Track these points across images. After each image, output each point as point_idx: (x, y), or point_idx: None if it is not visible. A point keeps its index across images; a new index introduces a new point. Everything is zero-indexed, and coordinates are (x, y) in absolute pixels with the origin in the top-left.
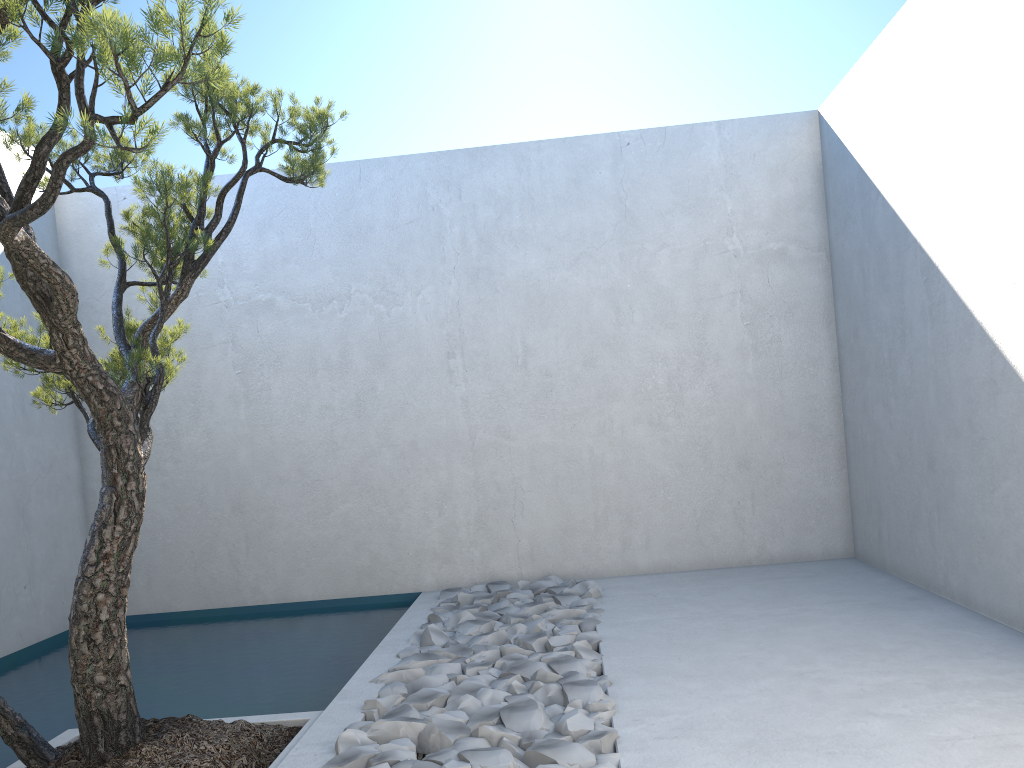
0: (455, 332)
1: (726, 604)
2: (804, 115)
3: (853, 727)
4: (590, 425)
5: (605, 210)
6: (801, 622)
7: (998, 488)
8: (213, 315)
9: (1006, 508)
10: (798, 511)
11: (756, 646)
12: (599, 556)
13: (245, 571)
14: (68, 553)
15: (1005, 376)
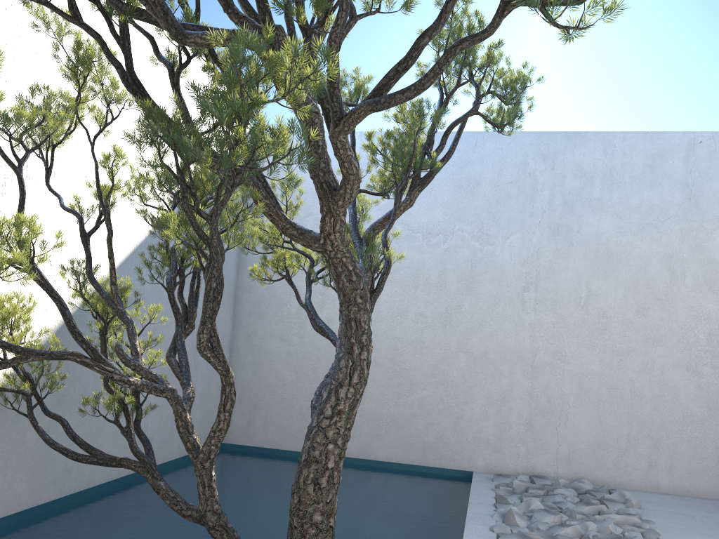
0: (532, 271)
1: None
2: None
3: None
4: (634, 362)
5: (673, 192)
6: None
7: None
8: None
9: None
10: None
11: None
12: (626, 471)
13: None
14: (215, 391)
15: None
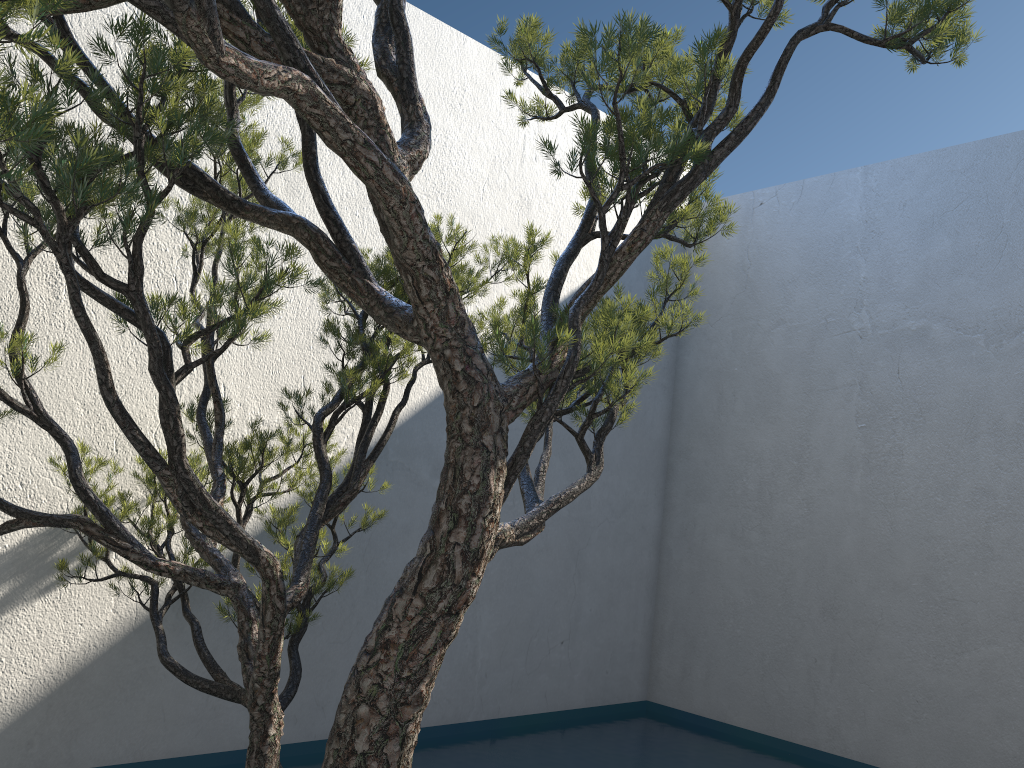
0: None
1: None
2: None
3: None
4: None
5: None
6: None
7: None
8: (840, 347)
9: None
10: None
11: None
12: None
13: (824, 701)
14: (625, 615)
15: None
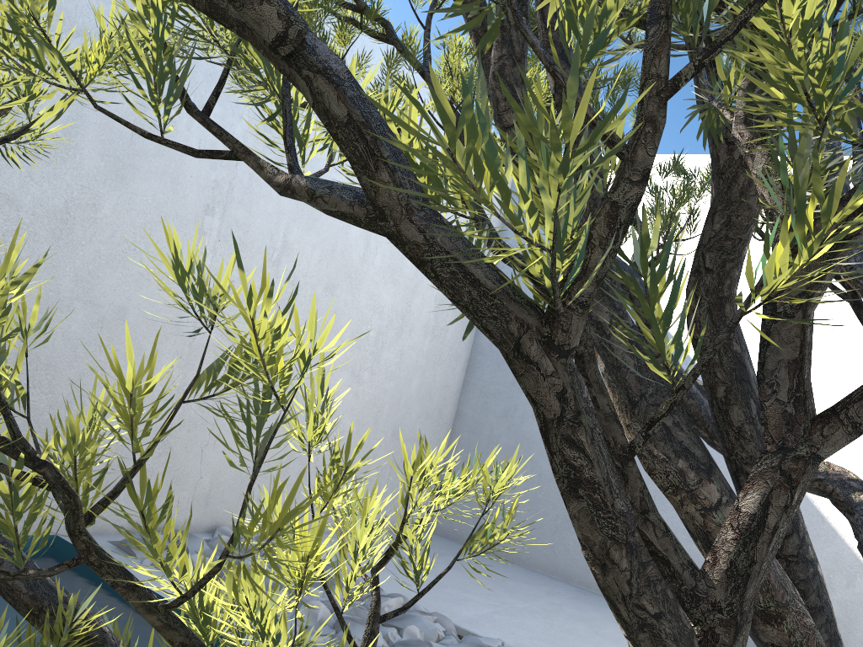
0: (224, 184)
1: (484, 592)
2: None
3: None
4: None
5: None
6: (591, 622)
7: None
8: None
9: None
10: None
11: None
12: None
13: None
14: None
15: None
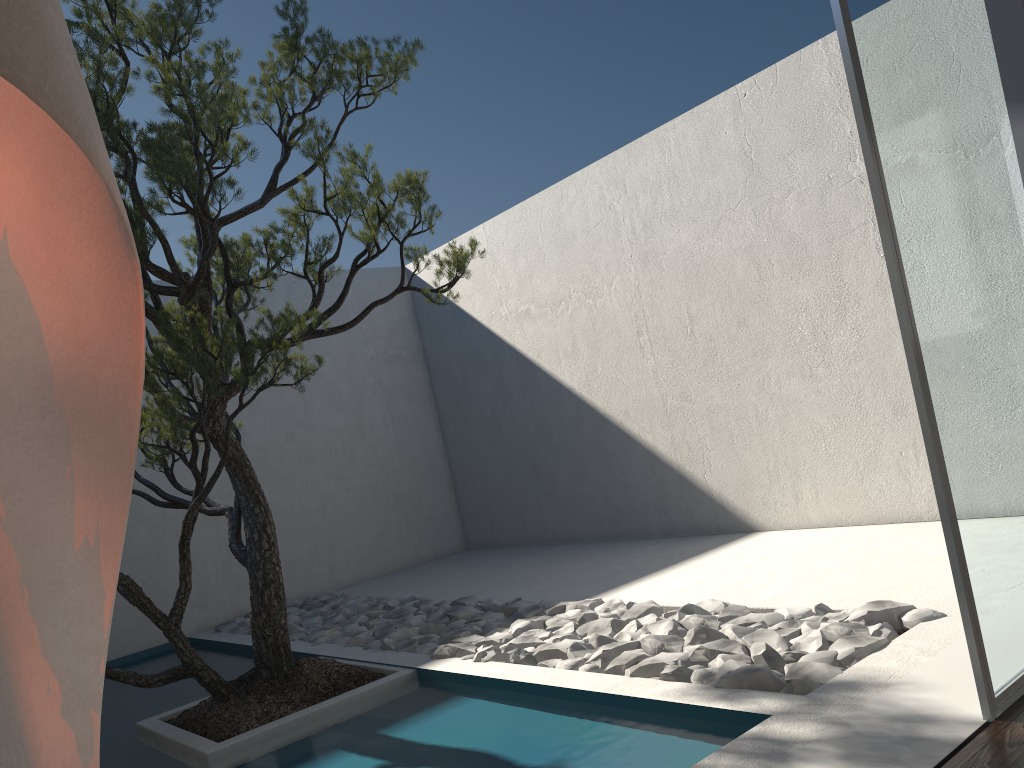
0: None
1: (445, 575)
2: (398, 269)
3: (609, 570)
4: (297, 483)
5: None
6: (506, 566)
7: (589, 470)
8: None
9: (595, 479)
10: (433, 524)
11: (506, 575)
12: (316, 579)
13: None
14: None
15: (587, 412)
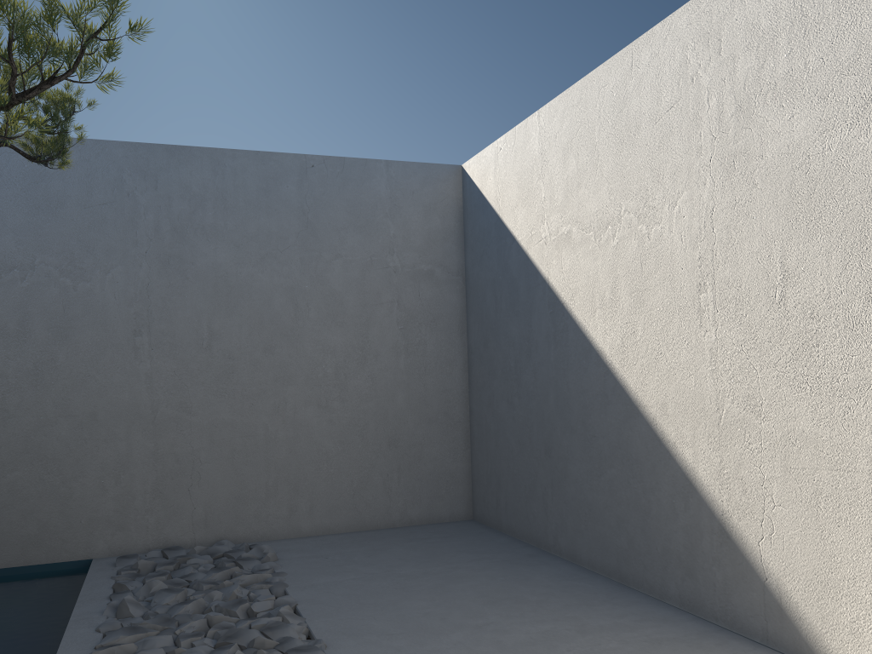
0: (143, 312)
1: (391, 564)
2: (452, 167)
3: None
4: (266, 405)
5: (290, 219)
6: (458, 579)
7: (605, 474)
8: None
9: (610, 489)
10: (433, 482)
11: (433, 603)
12: (268, 521)
13: None
14: None
15: (615, 392)
